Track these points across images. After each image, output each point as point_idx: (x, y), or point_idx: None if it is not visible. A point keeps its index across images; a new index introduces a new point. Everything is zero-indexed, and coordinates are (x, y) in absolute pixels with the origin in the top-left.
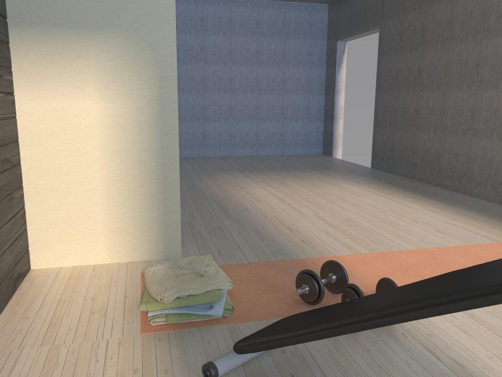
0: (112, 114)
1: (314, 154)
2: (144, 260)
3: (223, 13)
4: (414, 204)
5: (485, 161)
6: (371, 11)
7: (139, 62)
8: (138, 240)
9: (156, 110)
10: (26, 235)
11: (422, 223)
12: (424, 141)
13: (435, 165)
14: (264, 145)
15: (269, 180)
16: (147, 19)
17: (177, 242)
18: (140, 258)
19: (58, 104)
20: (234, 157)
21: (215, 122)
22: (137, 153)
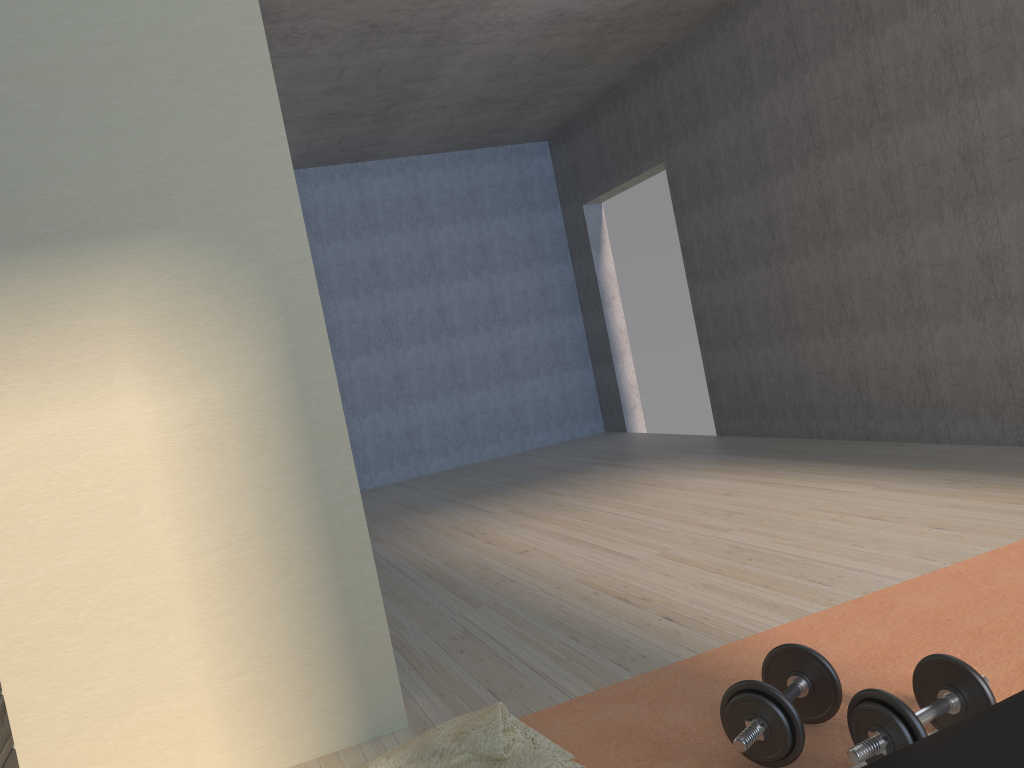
0: (186, 421)
1: (589, 436)
2: (322, 756)
3: (346, 196)
4: (852, 485)
5: (959, 367)
6: (640, 133)
7: (231, 290)
8: (297, 708)
9: (287, 390)
10: (16, 767)
11: (895, 519)
12: (818, 355)
13: (854, 398)
14: (484, 439)
15: (525, 505)
16: (233, 195)
17: (392, 690)
18: (312, 752)
19: (53, 423)
20: (428, 478)
21: (372, 413)
22: (259, 499)
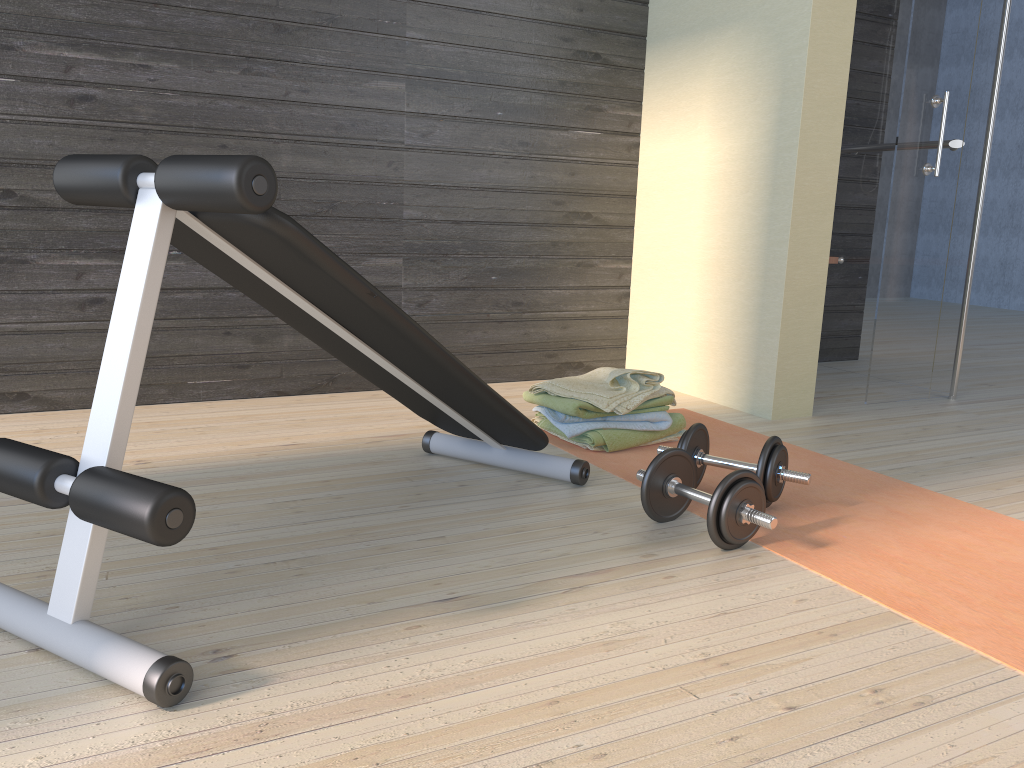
0: (719, 159)
1: None
2: (725, 406)
3: None
4: None
5: None
6: None
7: (759, 69)
8: (723, 369)
9: (769, 149)
10: (623, 326)
11: None
12: None
13: None
14: None
15: None
16: None
17: (768, 389)
18: (722, 401)
19: (672, 146)
20: None
21: None
22: (739, 223)
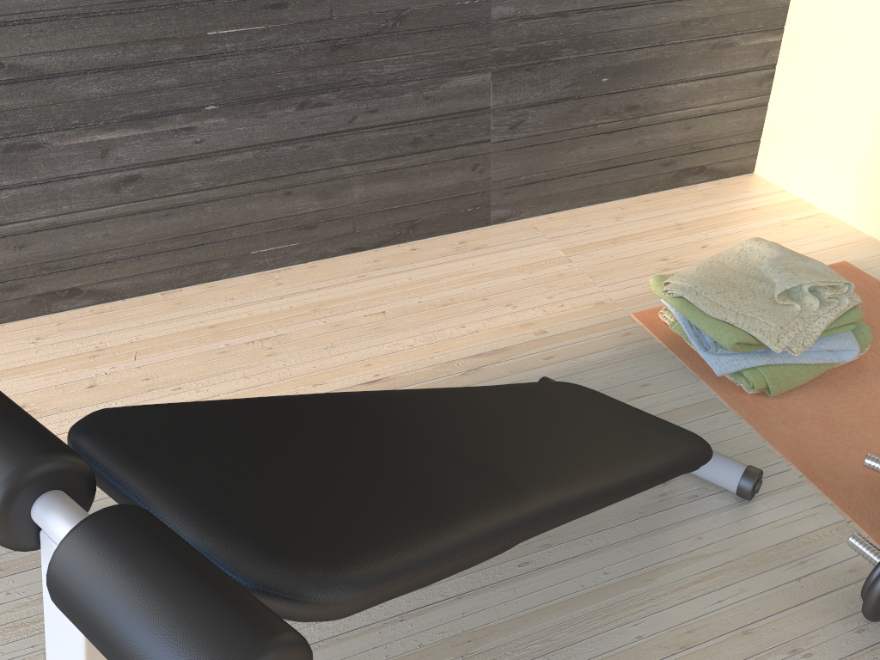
0: None
1: None
2: None
3: None
4: None
5: None
6: None
7: None
8: None
9: None
10: (759, 116)
11: None
12: None
13: None
14: None
15: None
16: None
17: None
18: None
19: None
20: None
21: None
22: None
